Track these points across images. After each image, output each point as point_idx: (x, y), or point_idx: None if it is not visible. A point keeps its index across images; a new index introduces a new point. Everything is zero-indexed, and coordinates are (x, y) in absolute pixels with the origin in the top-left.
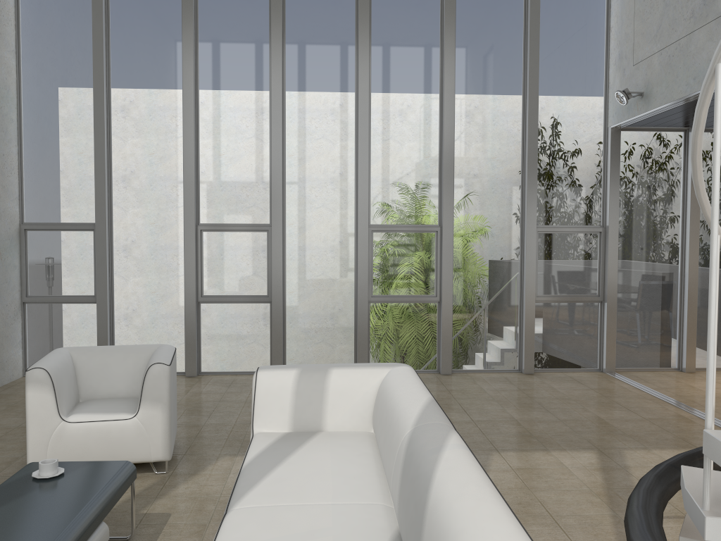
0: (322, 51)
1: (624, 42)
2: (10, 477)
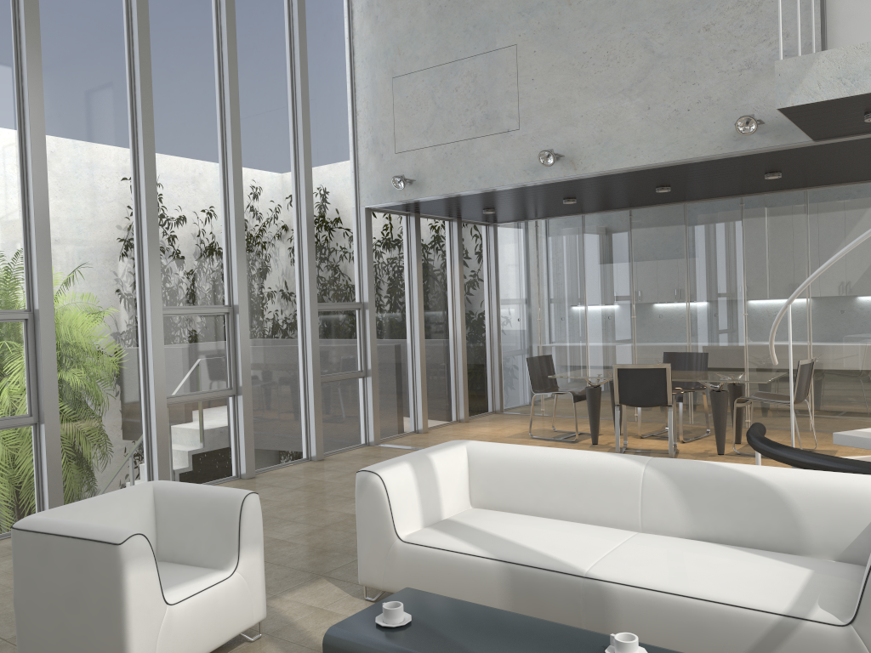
0: (89, 76)
1: (381, 129)
2: (366, 640)
